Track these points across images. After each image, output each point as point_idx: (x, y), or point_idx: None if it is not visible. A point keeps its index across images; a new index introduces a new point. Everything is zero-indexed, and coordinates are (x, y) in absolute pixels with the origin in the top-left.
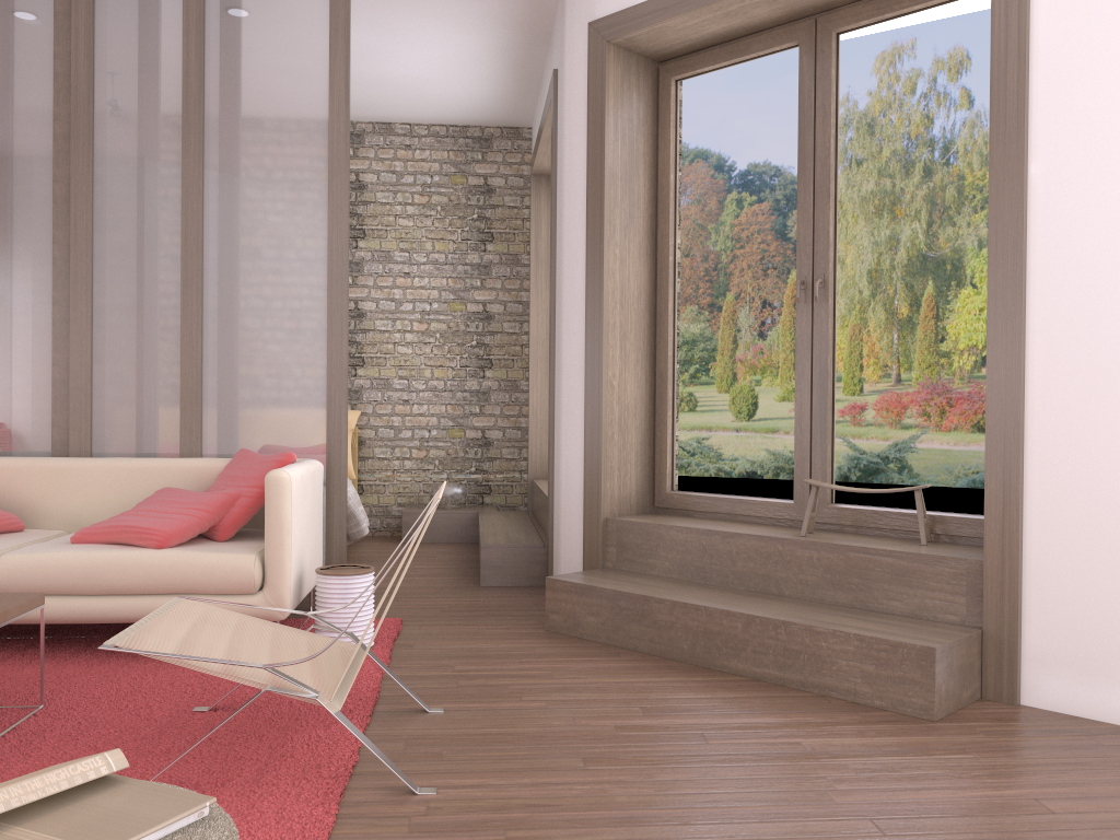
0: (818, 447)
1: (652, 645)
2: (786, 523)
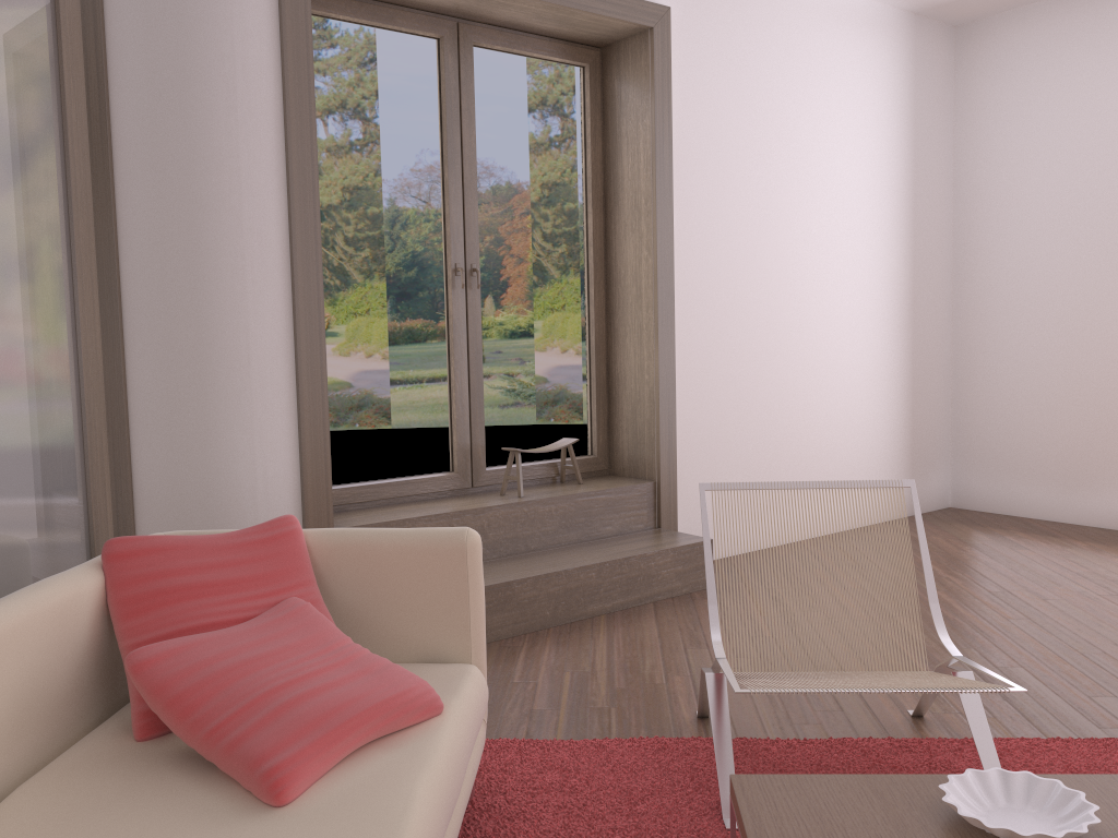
0: (477, 420)
1: (516, 627)
2: (448, 494)
